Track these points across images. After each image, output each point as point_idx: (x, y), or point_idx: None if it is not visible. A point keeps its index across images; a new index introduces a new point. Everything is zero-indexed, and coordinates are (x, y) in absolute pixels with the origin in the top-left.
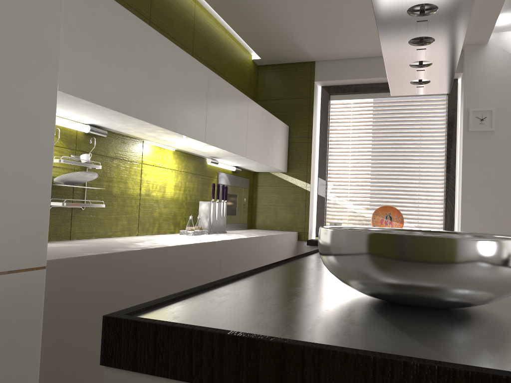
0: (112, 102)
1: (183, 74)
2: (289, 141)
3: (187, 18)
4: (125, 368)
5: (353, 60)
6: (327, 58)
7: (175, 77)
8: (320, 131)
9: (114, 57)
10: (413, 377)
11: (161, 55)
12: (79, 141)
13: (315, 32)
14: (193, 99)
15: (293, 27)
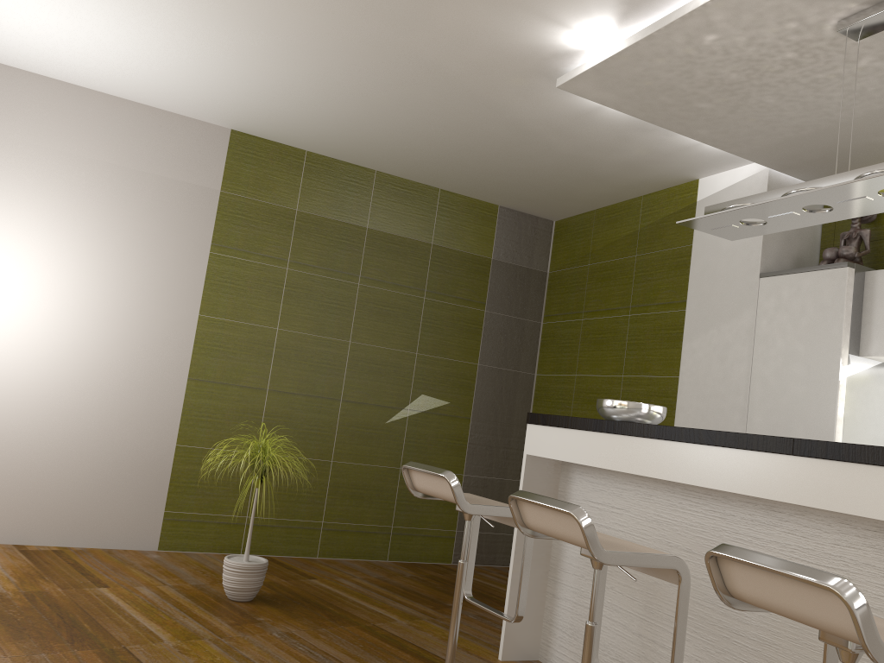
0: None
1: None
2: None
3: None
4: None
5: None
6: None
7: None
8: None
9: None
10: None
11: None
12: None
13: None
14: None
15: None
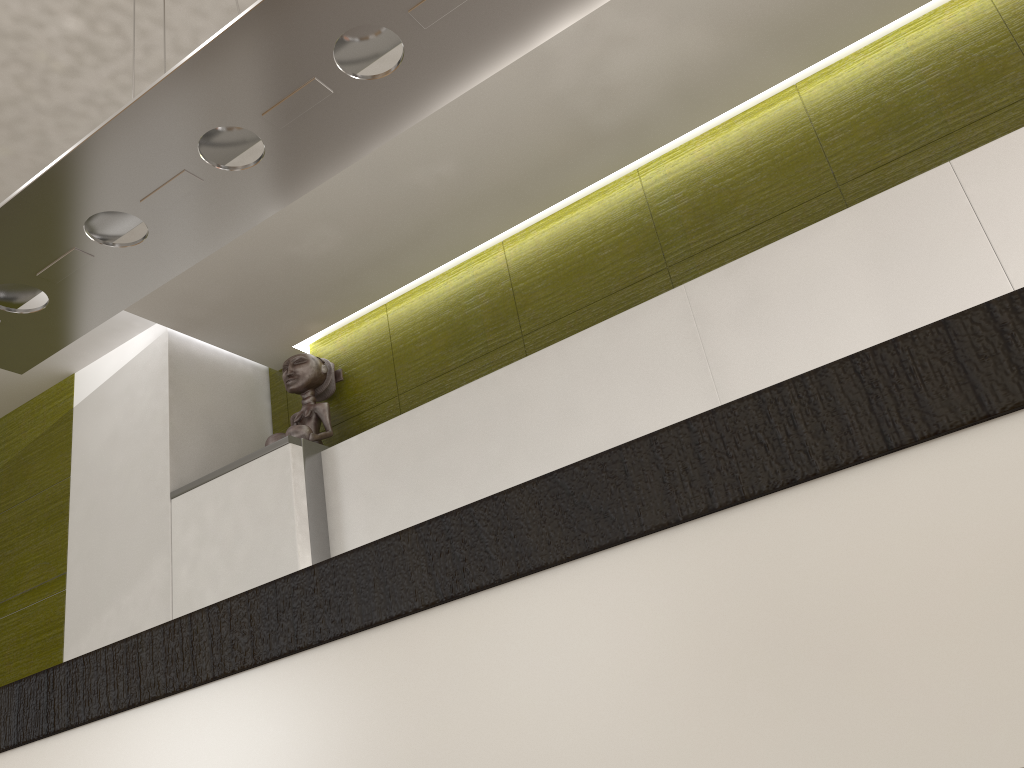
0: None
1: (595, 369)
2: None
3: (783, 146)
4: None
5: None
6: None
7: (575, 391)
8: None
9: (435, 474)
10: None
11: (526, 391)
12: None
13: None
14: (648, 385)
15: None
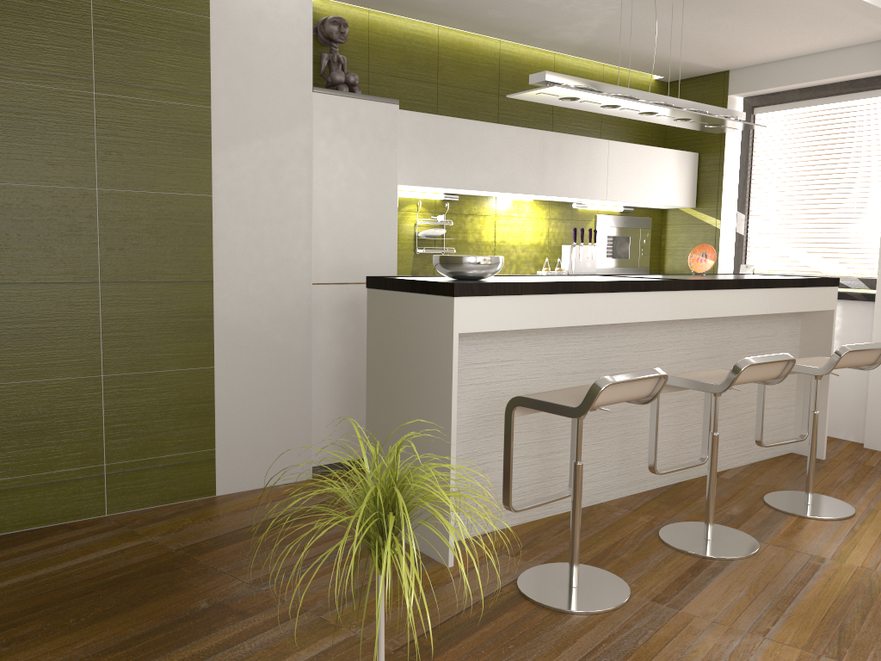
0: (442, 183)
1: (511, 145)
2: (699, 171)
3: None
4: (369, 288)
5: (771, 63)
6: (738, 66)
7: (502, 149)
8: (740, 155)
9: (443, 153)
10: (404, 282)
11: (485, 138)
12: (437, 206)
13: (692, 53)
14: (524, 162)
15: (664, 53)
